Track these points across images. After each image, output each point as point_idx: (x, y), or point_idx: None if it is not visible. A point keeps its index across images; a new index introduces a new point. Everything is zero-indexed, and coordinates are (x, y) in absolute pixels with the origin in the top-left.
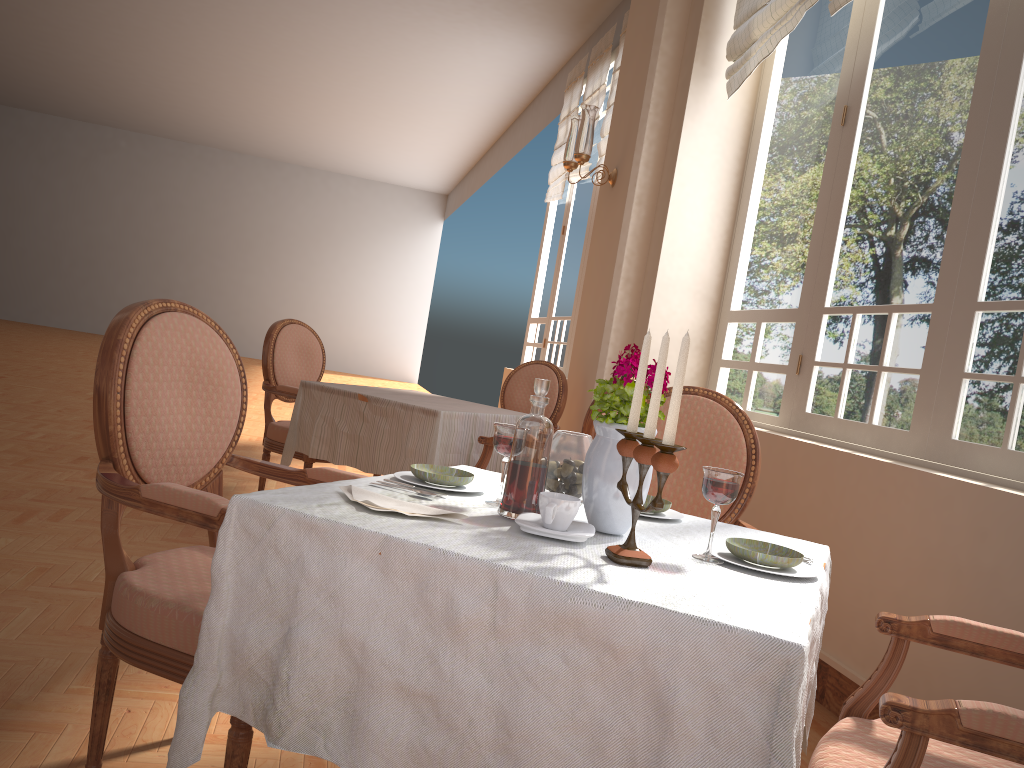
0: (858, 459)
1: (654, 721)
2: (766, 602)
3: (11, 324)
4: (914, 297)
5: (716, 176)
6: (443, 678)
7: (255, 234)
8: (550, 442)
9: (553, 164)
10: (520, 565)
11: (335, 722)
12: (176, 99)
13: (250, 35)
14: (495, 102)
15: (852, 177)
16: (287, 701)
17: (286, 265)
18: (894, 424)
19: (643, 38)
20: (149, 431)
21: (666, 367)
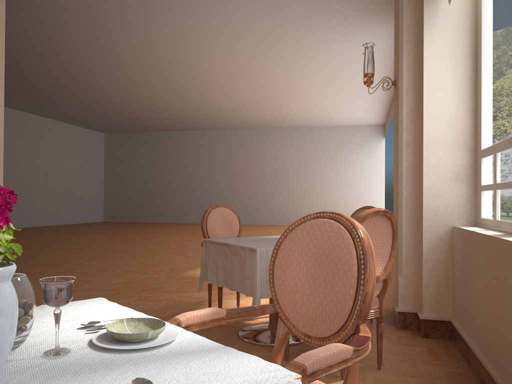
0: None
1: None
2: None
3: (191, 225)
4: None
5: (455, 61)
6: None
7: (290, 164)
8: None
9: None
10: None
11: None
12: (240, 109)
13: (253, 69)
14: (384, 67)
15: None
16: None
17: (307, 177)
18: None
19: None
20: None
21: (442, 197)
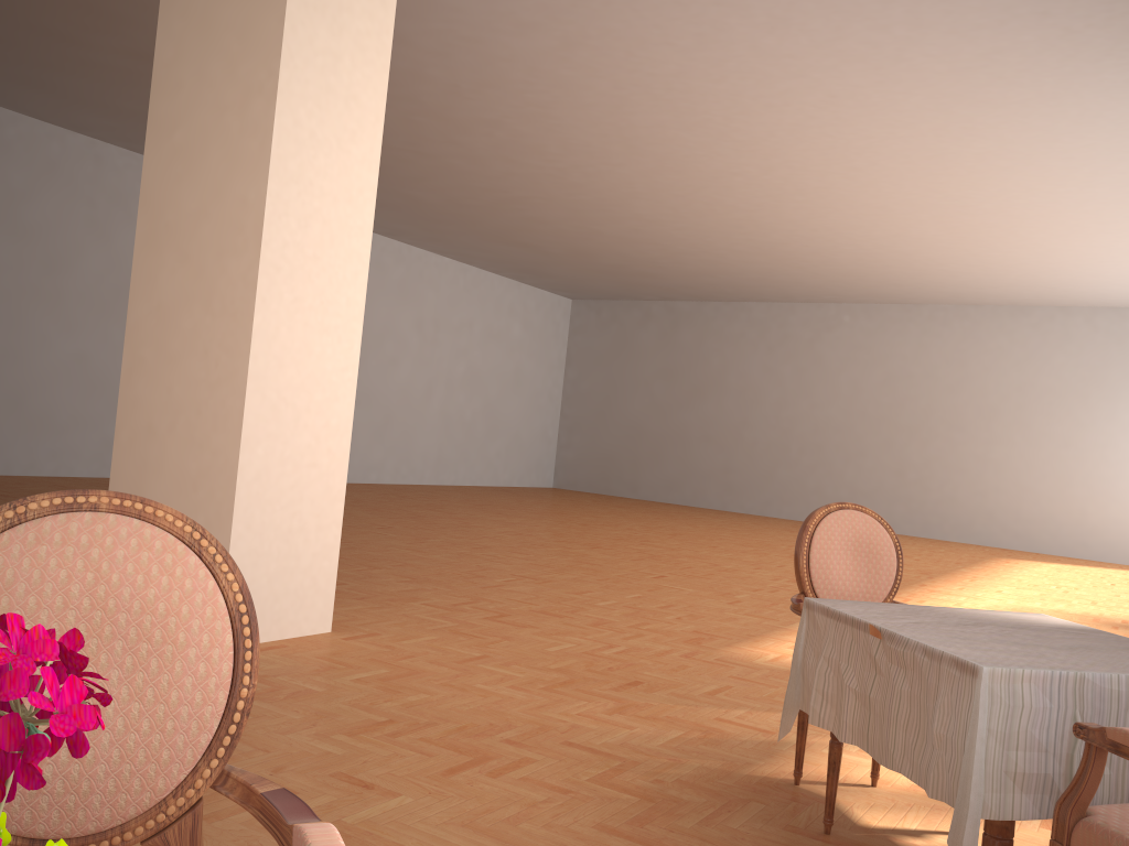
0: None
1: None
2: None
3: (740, 517)
4: None
5: None
6: None
7: (1000, 397)
8: None
9: None
10: None
11: None
12: (884, 257)
13: (935, 160)
14: None
15: None
16: None
17: (1043, 430)
18: None
19: None
20: None
21: None
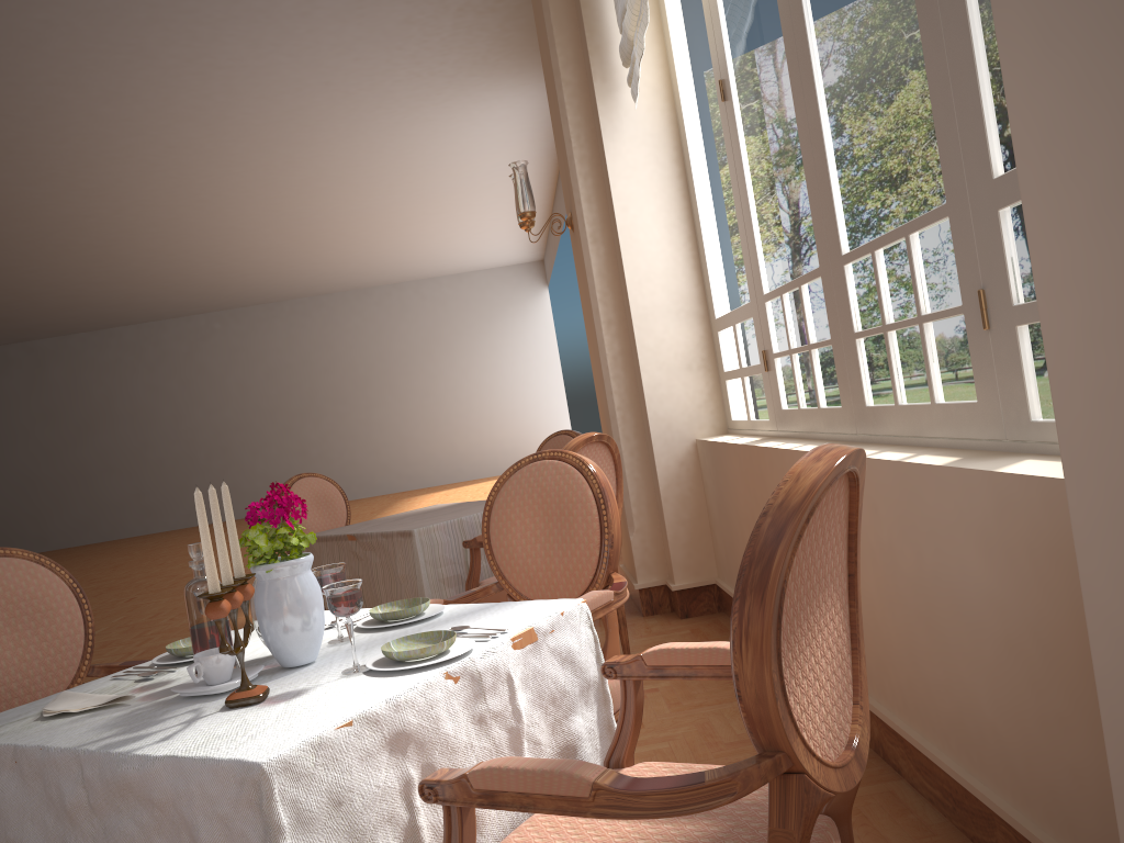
0: (796, 454)
1: None
2: (327, 712)
3: (169, 534)
4: (809, 264)
5: (658, 186)
6: None
7: (367, 367)
8: None
9: None
10: (103, 743)
11: None
12: (241, 268)
13: (268, 187)
14: (529, 158)
15: (744, 152)
16: None
17: (407, 387)
18: (833, 402)
19: (549, 74)
20: None
21: (673, 398)
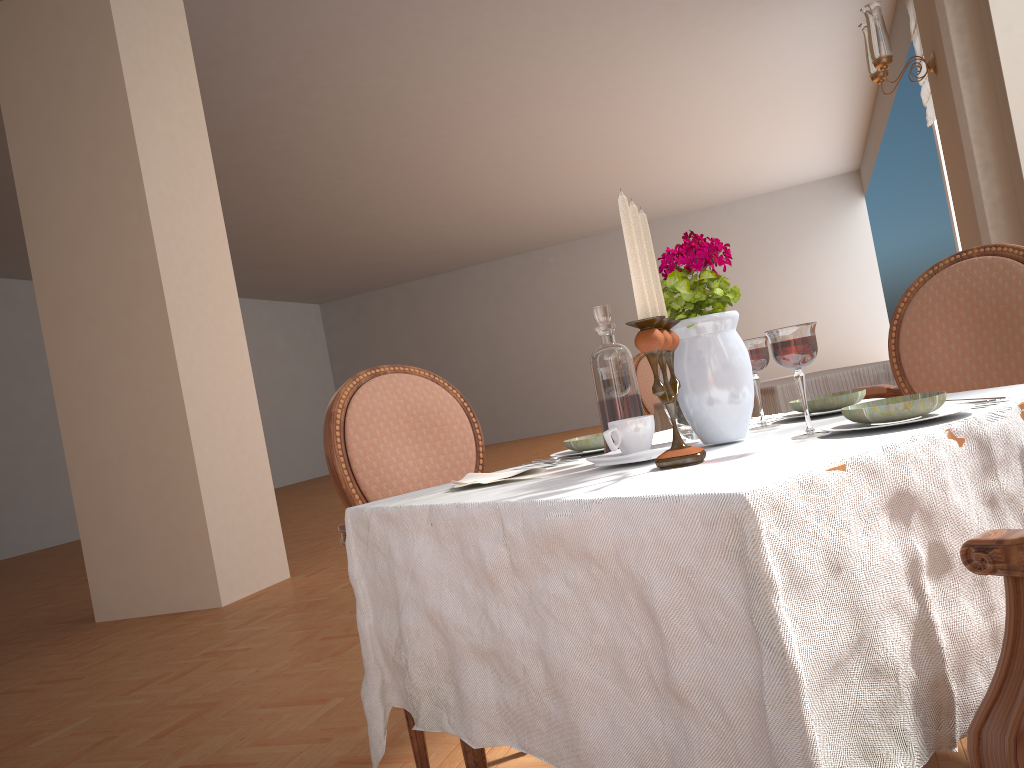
0: None
1: (652, 628)
2: (801, 460)
3: (517, 442)
4: None
5: None
6: (496, 631)
7: None
8: (626, 367)
9: (921, 83)
10: (524, 497)
11: (450, 696)
12: (571, 202)
13: (596, 117)
14: (851, 54)
15: None
16: (410, 683)
17: None
18: None
19: None
20: (380, 481)
21: None
